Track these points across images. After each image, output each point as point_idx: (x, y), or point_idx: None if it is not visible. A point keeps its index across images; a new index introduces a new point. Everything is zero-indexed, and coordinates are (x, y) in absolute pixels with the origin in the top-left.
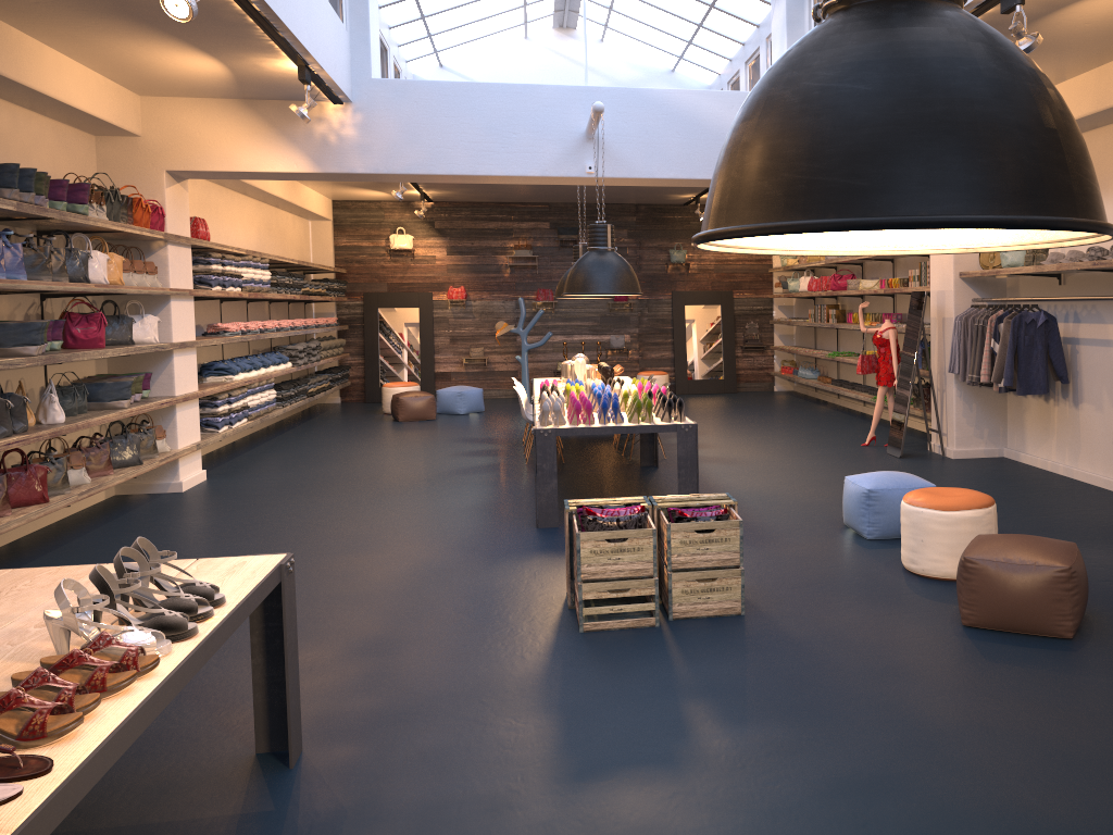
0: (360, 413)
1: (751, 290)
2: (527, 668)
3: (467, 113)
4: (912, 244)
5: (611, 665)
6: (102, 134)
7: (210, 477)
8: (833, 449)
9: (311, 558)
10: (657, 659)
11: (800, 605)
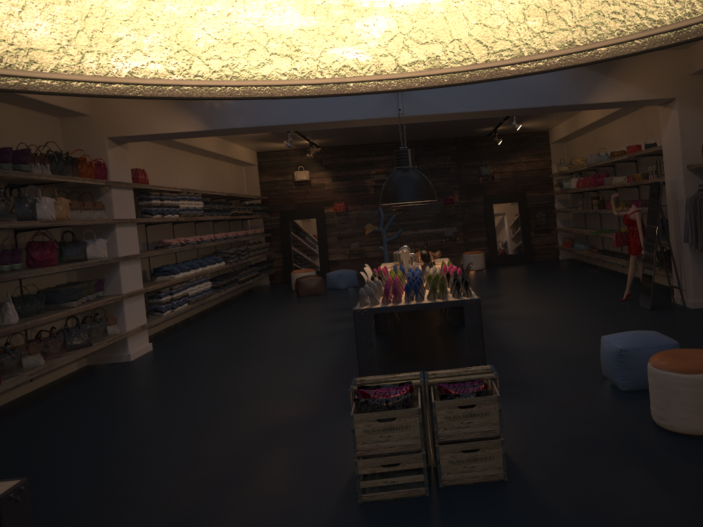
0: (278, 291)
1: (538, 190)
2: None
3: None
4: (537, 43)
5: None
6: (63, 116)
7: (155, 348)
8: (598, 304)
9: (183, 421)
10: None
11: (559, 467)
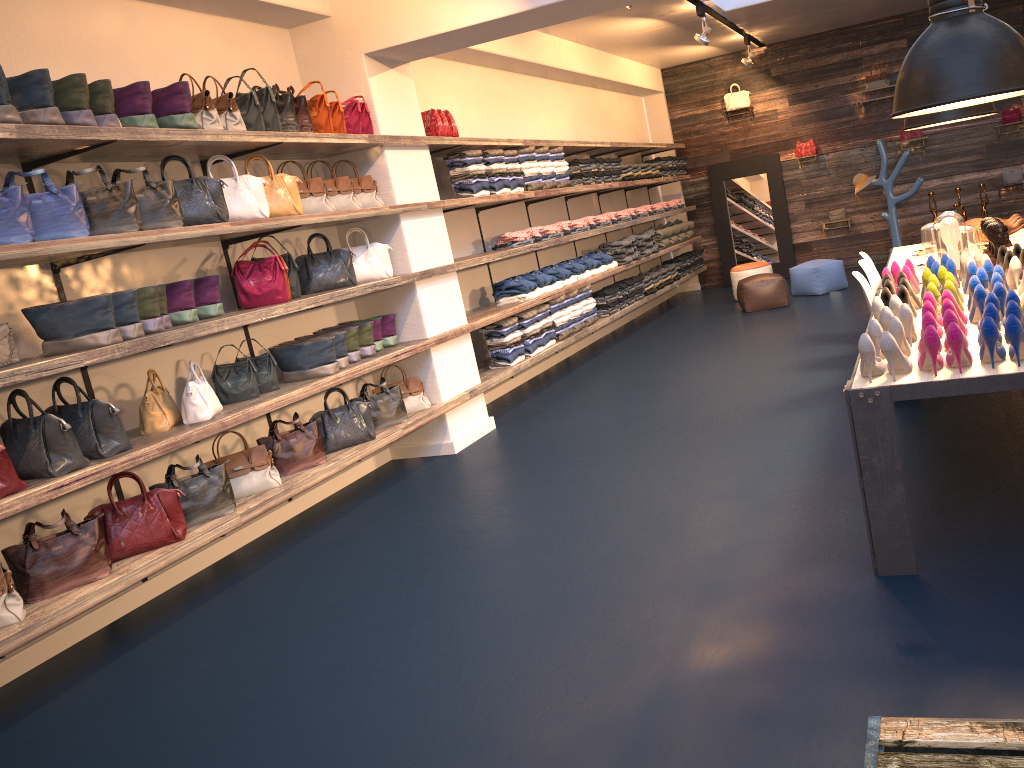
0: (712, 303)
1: None
2: None
3: None
4: None
5: None
6: (290, 24)
7: (501, 424)
8: None
9: (478, 650)
10: None
11: None
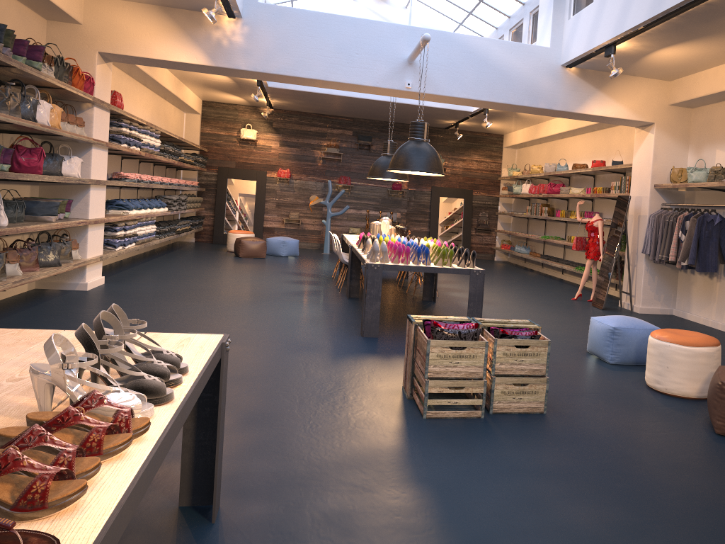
0: (210, 250)
1: (485, 191)
2: (391, 445)
3: (325, 35)
4: None
5: (458, 447)
6: (53, 19)
7: (107, 282)
8: (553, 300)
9: None
10: (493, 444)
11: (584, 409)
